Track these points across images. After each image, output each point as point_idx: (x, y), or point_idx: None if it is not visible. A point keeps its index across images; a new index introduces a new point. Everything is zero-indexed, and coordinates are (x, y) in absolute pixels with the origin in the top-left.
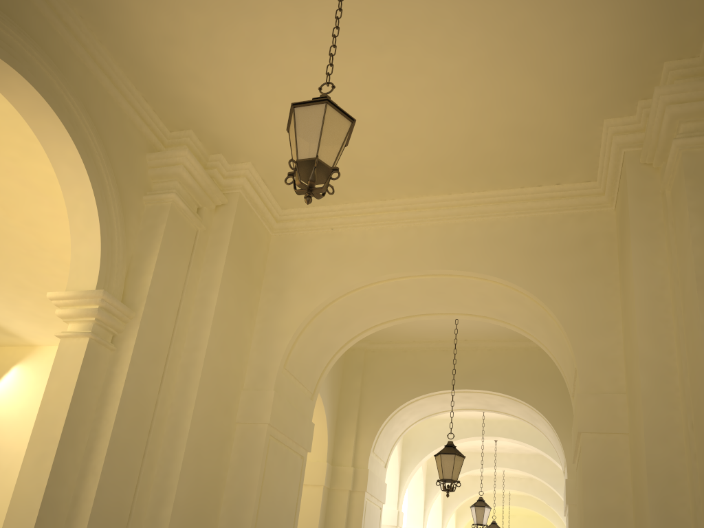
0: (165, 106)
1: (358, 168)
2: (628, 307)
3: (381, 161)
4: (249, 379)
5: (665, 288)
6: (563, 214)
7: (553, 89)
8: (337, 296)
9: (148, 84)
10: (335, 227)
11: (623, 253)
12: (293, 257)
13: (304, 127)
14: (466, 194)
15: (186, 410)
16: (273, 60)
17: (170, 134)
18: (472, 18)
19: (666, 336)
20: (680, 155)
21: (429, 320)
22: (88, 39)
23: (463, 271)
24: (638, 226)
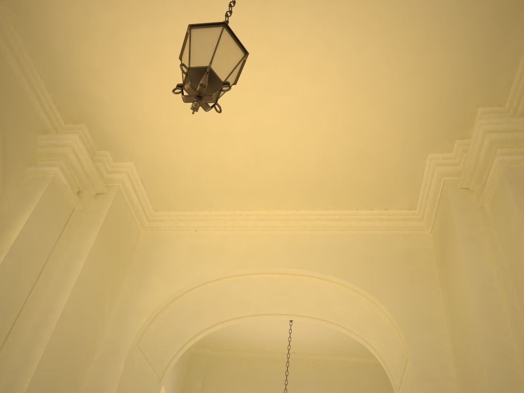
0: (64, 98)
1: (225, 178)
2: (457, 300)
3: (245, 173)
4: (100, 352)
5: (493, 280)
6: (390, 233)
7: (392, 121)
8: (195, 285)
9: (52, 74)
10: (199, 229)
11: (445, 259)
12: (159, 250)
13: (199, 43)
14: (312, 211)
15: (28, 369)
16: (167, 65)
17: (65, 125)
18: (336, 48)
19: (500, 319)
20: (501, 169)
21: (266, 330)
22: (3, 20)
23: (307, 271)
24: (463, 231)
